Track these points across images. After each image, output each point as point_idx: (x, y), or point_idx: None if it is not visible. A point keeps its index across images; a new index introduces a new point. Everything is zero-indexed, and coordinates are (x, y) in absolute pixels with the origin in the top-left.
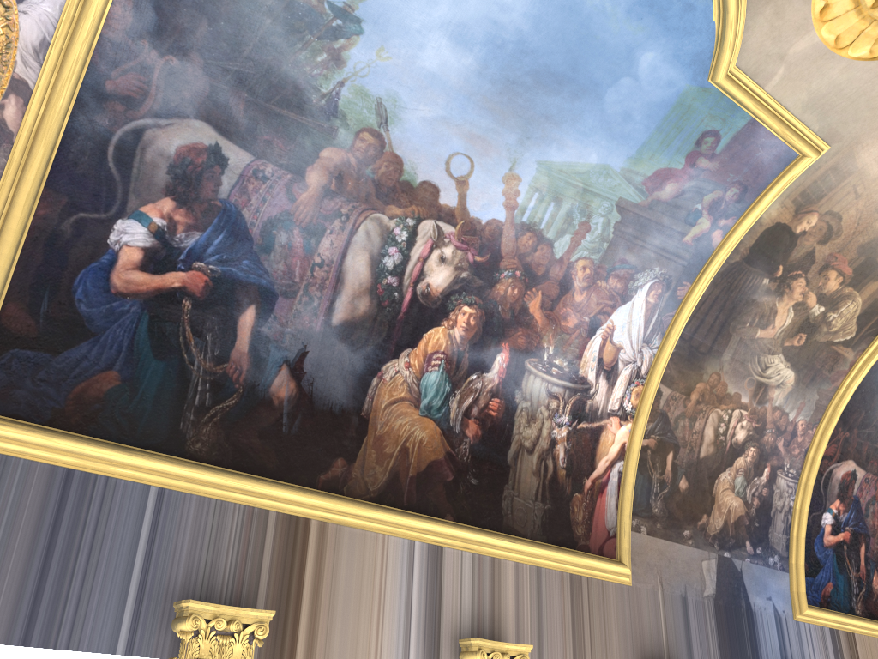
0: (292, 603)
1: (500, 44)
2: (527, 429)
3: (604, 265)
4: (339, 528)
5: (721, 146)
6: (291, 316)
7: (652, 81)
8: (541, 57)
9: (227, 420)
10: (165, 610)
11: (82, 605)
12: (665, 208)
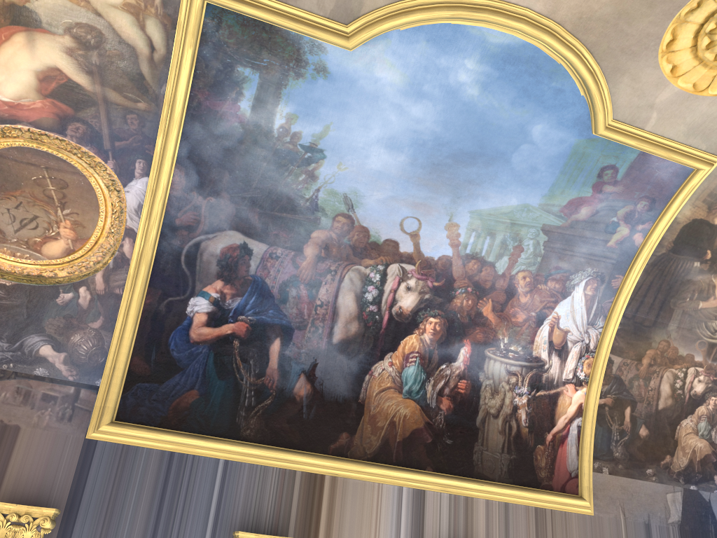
0: (312, 531)
1: (422, 143)
2: (492, 400)
3: (541, 273)
4: (345, 480)
5: (621, 174)
6: (304, 341)
7: (546, 142)
8: (454, 145)
9: (266, 414)
10: (229, 536)
11: (181, 533)
12: (585, 225)
